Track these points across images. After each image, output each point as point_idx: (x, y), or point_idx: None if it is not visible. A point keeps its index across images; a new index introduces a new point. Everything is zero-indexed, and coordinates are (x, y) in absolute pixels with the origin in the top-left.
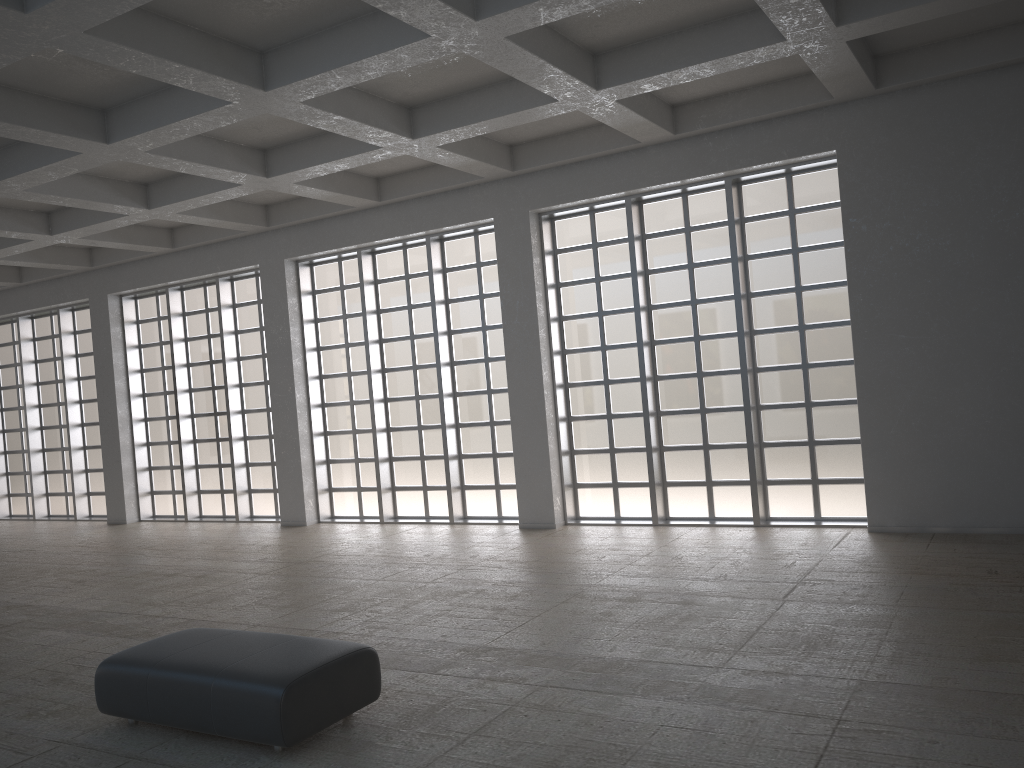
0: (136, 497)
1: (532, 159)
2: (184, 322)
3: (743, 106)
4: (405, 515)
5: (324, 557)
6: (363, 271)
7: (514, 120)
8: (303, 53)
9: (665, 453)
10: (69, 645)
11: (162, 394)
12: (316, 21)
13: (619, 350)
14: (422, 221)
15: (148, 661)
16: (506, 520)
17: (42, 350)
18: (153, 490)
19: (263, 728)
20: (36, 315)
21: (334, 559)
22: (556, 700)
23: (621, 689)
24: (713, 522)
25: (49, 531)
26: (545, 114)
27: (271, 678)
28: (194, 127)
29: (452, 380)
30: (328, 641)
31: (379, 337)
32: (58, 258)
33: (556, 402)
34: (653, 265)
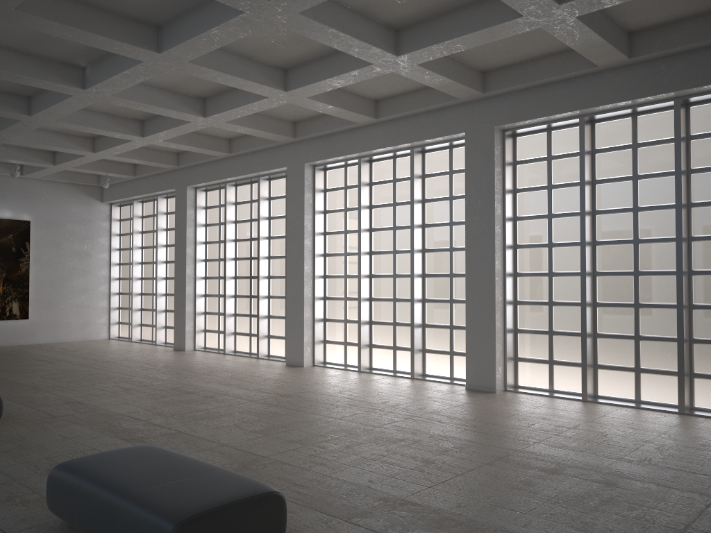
0: (194, 332)
1: (500, 83)
2: (235, 209)
3: (698, 30)
4: (378, 367)
5: (304, 393)
6: (361, 174)
7: (483, 37)
8: None
9: (598, 339)
10: (82, 440)
11: (217, 260)
12: None
13: (564, 248)
14: (408, 135)
15: (84, 473)
16: (456, 381)
17: (146, 224)
18: (206, 329)
19: None
20: (144, 200)
21: (311, 396)
22: None
23: None
24: (638, 405)
25: (134, 350)
26: (511, 31)
27: (167, 512)
28: (220, 38)
29: (422, 264)
30: (241, 479)
31: (369, 227)
32: (155, 158)
33: (505, 287)
34: (600, 176)
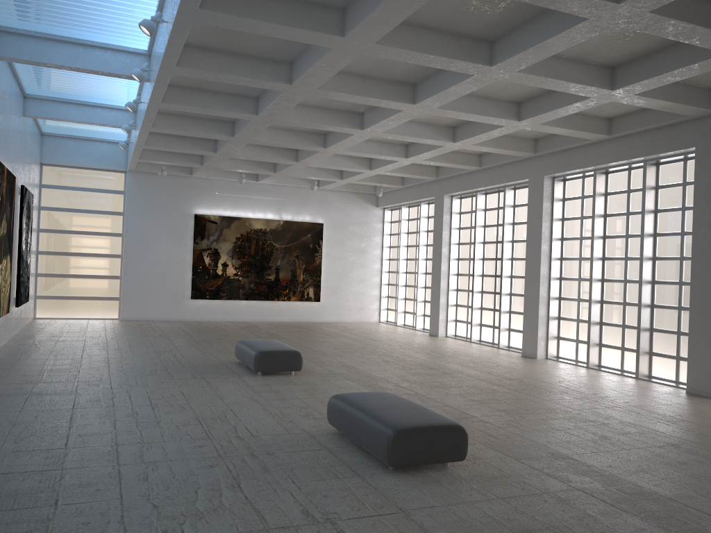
0: (446, 321)
1: None
2: (484, 215)
3: None
4: (606, 365)
5: (526, 379)
6: (596, 186)
7: (691, 71)
8: (513, 39)
9: None
10: (351, 390)
11: (468, 259)
12: (519, 17)
13: None
14: (639, 150)
15: (348, 400)
16: (680, 385)
17: (411, 226)
18: (456, 319)
19: (380, 451)
20: (410, 205)
21: (531, 382)
22: (576, 499)
23: (630, 509)
24: None
25: (397, 333)
26: None
27: (390, 424)
28: (458, 91)
29: (652, 271)
30: (440, 416)
31: (603, 234)
32: (418, 172)
33: None
34: None
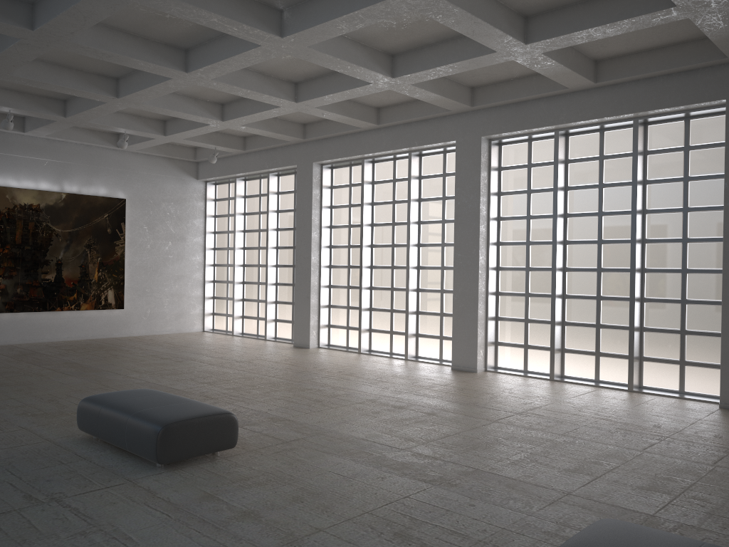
0: (317, 328)
1: None
2: (372, 189)
3: None
4: (572, 376)
5: (538, 411)
6: (558, 150)
7: None
8: None
9: None
10: (371, 481)
11: (346, 247)
12: None
13: None
14: (637, 103)
15: None
16: (692, 396)
17: (250, 205)
18: (330, 324)
19: None
20: (249, 178)
21: (552, 415)
22: None
23: None
24: None
25: (251, 346)
26: None
27: None
28: None
29: (641, 257)
30: None
31: (564, 212)
32: (282, 129)
33: None
34: None
